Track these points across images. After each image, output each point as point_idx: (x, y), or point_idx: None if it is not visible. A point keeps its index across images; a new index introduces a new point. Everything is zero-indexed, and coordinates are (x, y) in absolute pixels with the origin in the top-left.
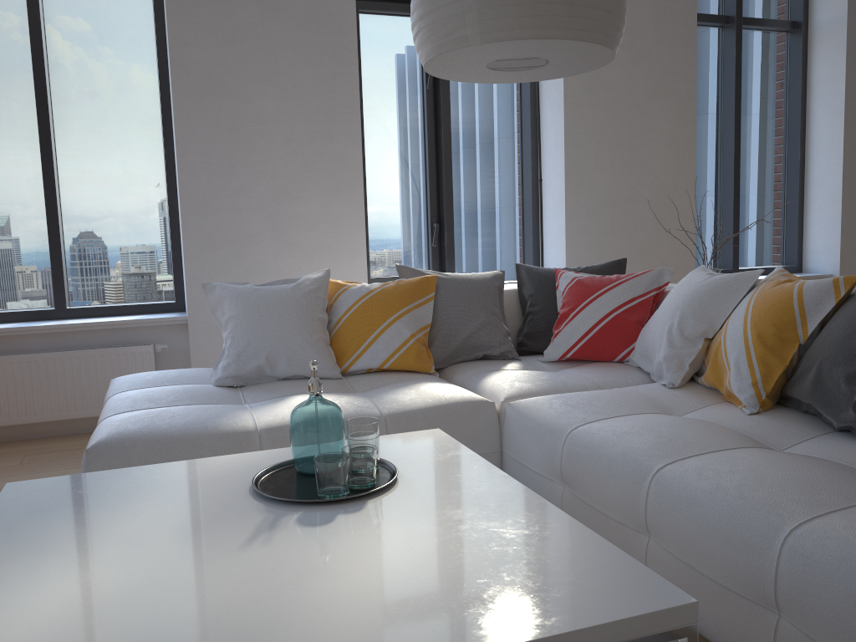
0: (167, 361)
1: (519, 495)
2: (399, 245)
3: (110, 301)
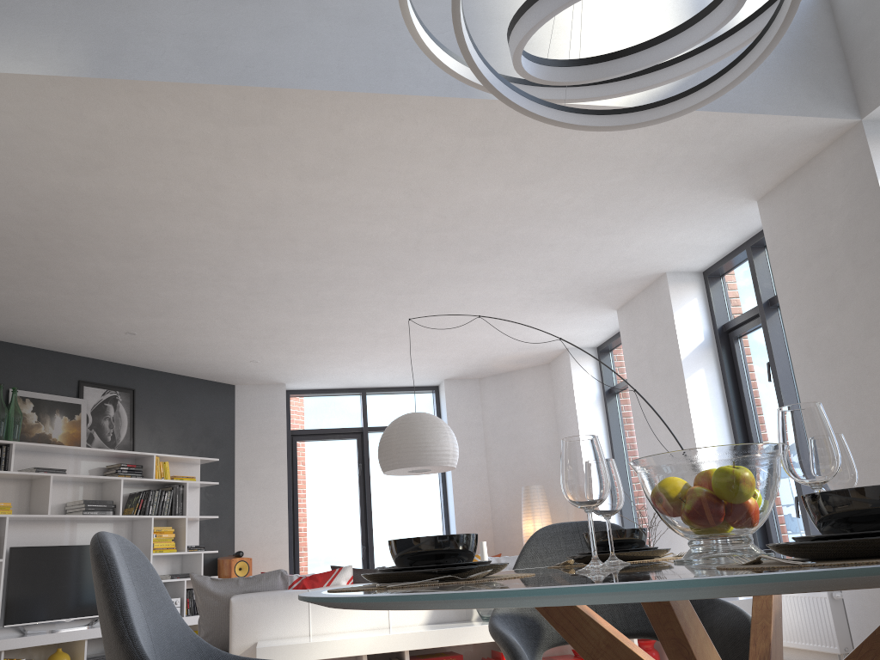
0: None
1: None
2: (791, 516)
3: None
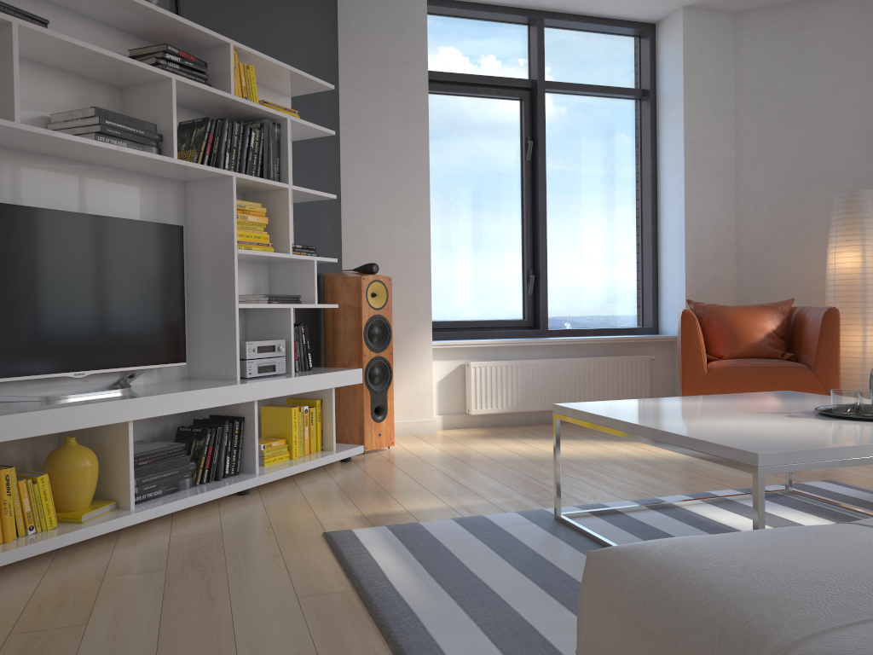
0: None
1: None
2: None
3: None
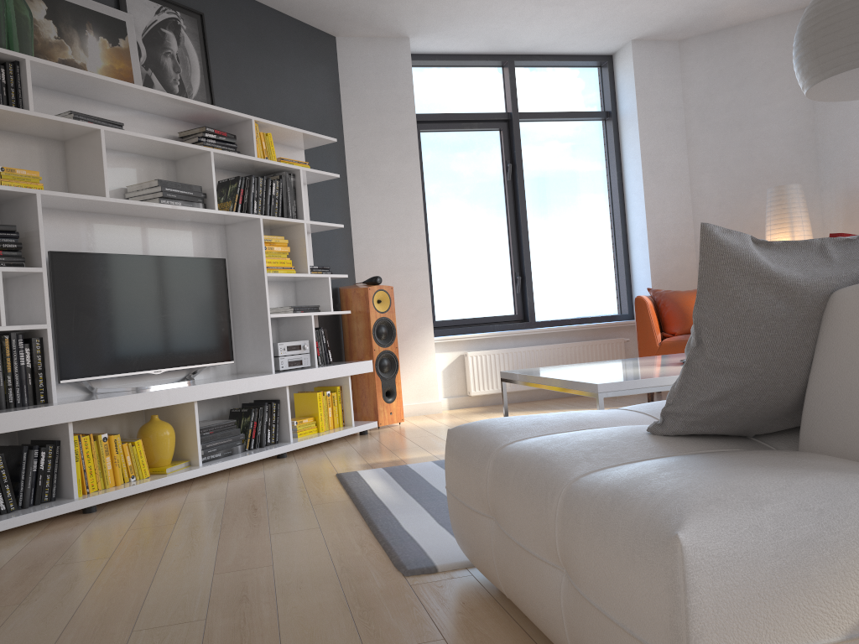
0: None
1: None
2: None
3: None
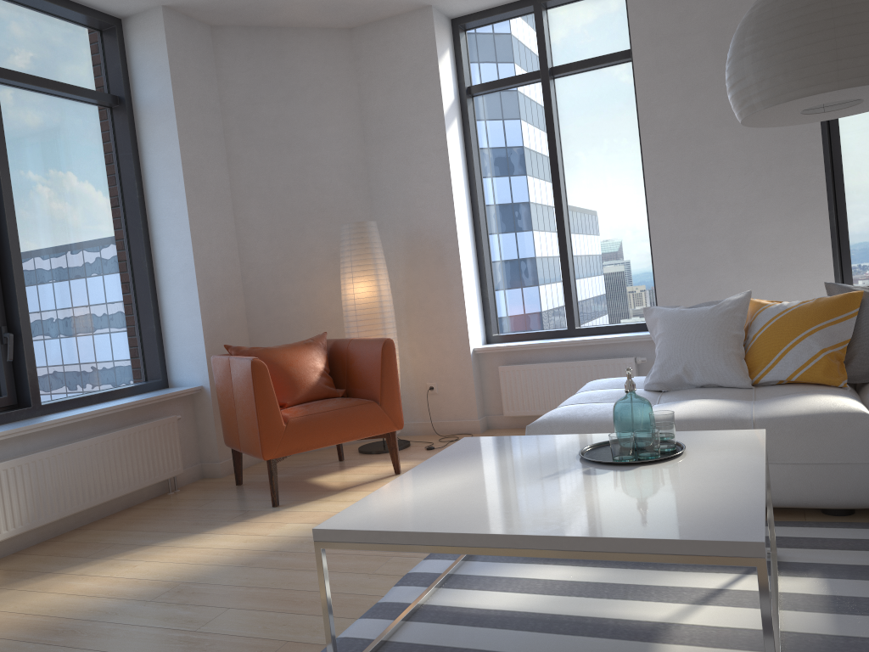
0: (648, 371)
1: (749, 475)
2: None
3: (609, 322)
